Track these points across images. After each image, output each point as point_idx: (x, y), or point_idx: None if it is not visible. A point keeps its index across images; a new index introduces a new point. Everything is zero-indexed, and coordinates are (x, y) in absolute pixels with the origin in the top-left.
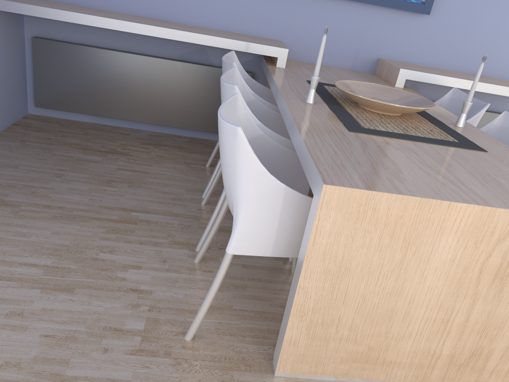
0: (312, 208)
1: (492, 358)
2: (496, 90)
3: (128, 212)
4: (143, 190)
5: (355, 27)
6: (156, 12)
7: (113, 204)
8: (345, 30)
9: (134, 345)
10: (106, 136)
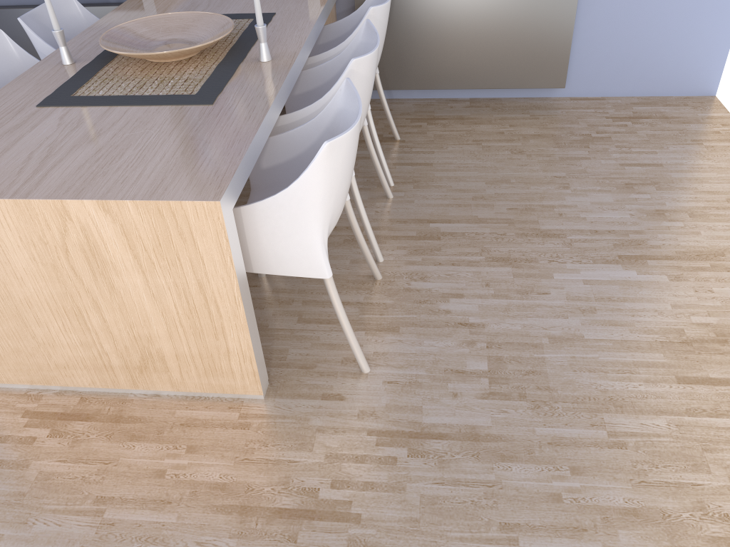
0: None
1: (168, 359)
2: None
3: None
4: None
5: None
6: None
7: None
8: None
9: None
10: None
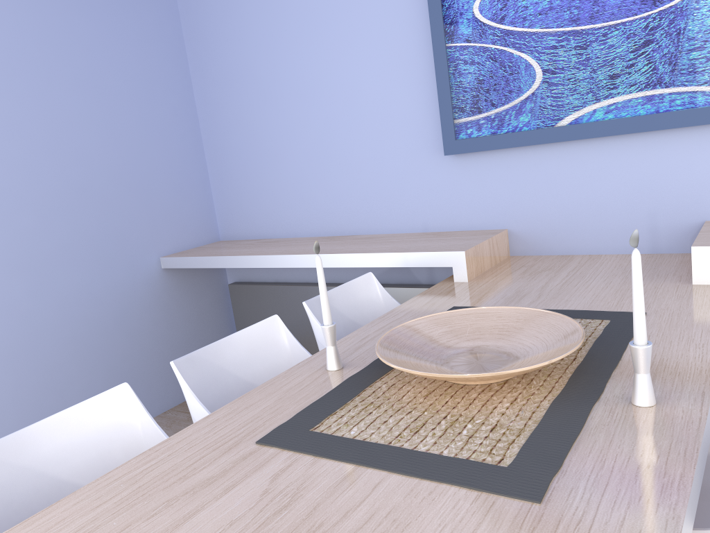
0: None
1: None
2: None
3: None
4: None
5: (634, 177)
6: (339, 227)
7: None
8: (616, 187)
9: None
10: None
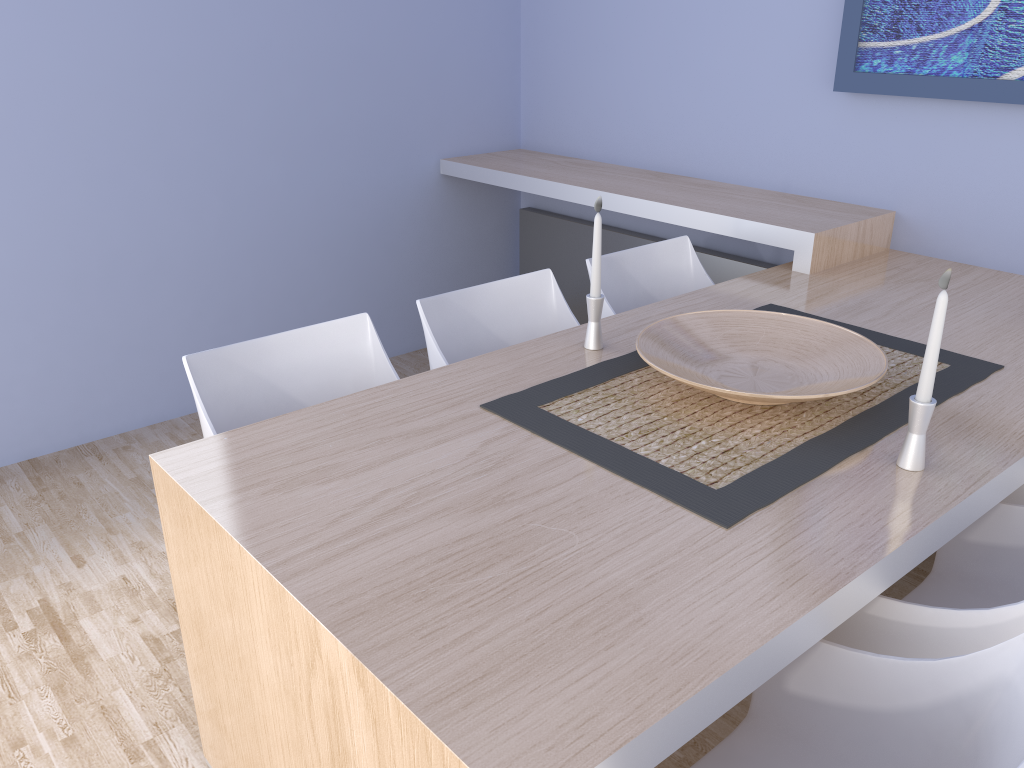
0: None
1: None
2: None
3: None
4: None
5: None
6: (673, 162)
7: None
8: None
9: (159, 632)
10: None
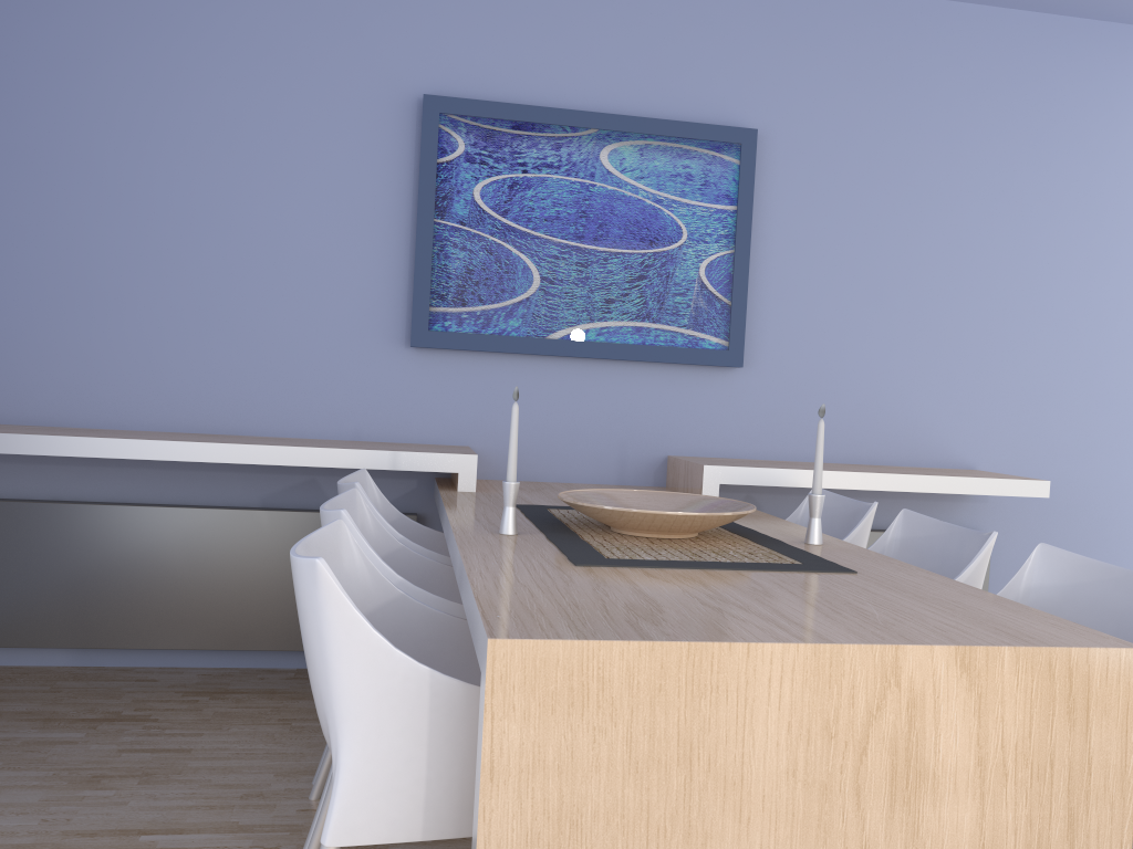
0: (481, 700)
1: None
2: (898, 483)
3: (132, 836)
4: (174, 786)
5: (610, 405)
6: (211, 421)
7: (97, 824)
8: (592, 412)
9: None
10: (102, 688)
